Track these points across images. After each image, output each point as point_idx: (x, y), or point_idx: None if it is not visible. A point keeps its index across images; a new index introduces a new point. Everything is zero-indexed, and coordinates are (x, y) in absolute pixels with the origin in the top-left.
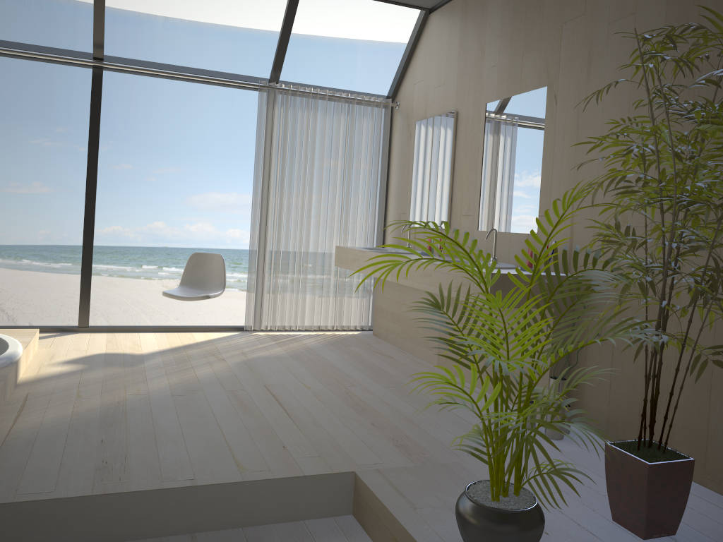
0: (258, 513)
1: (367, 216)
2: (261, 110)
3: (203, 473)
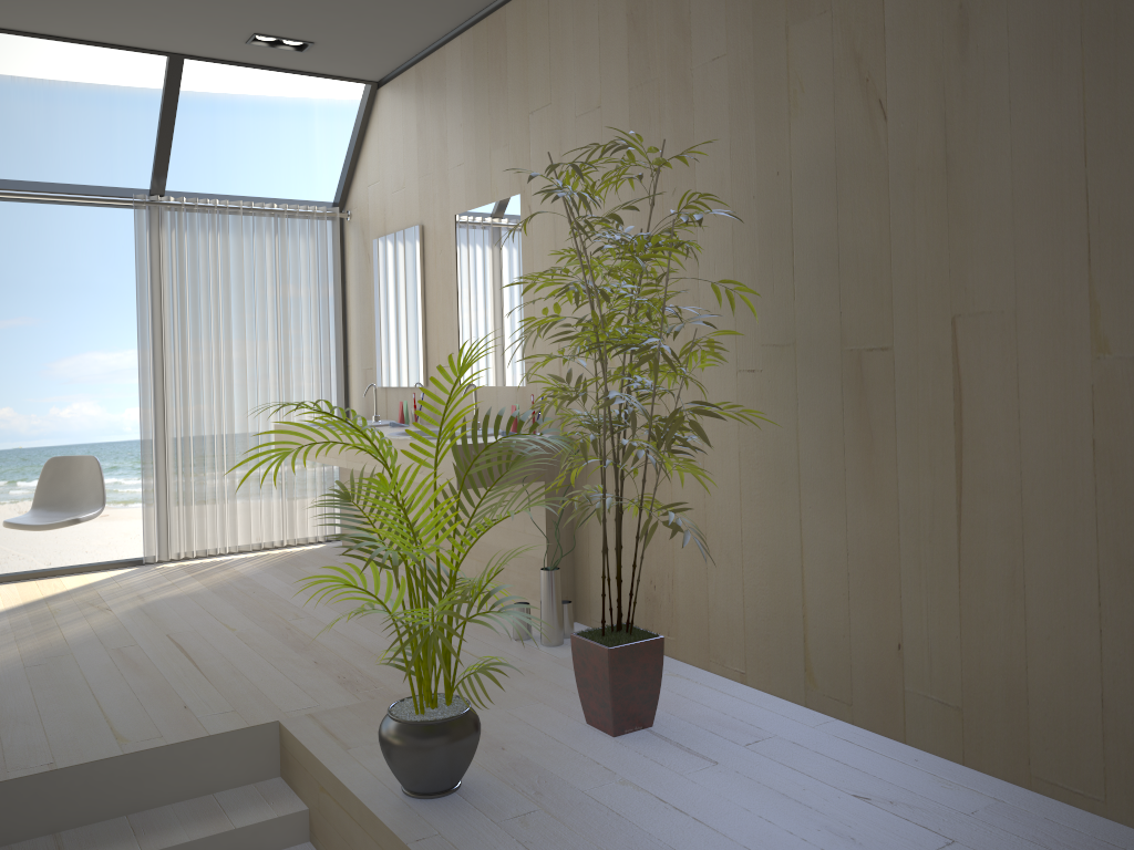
0: (148, 793)
1: (319, 377)
2: (141, 237)
3: (67, 754)
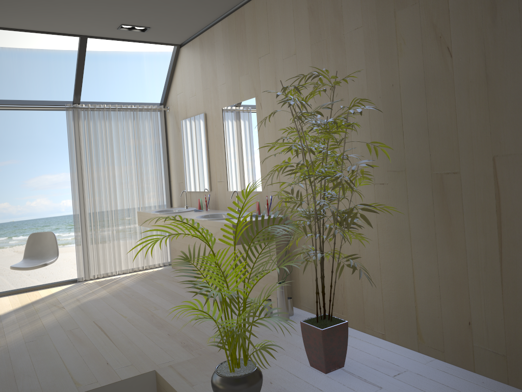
0: None
1: (157, 187)
2: (69, 124)
3: None
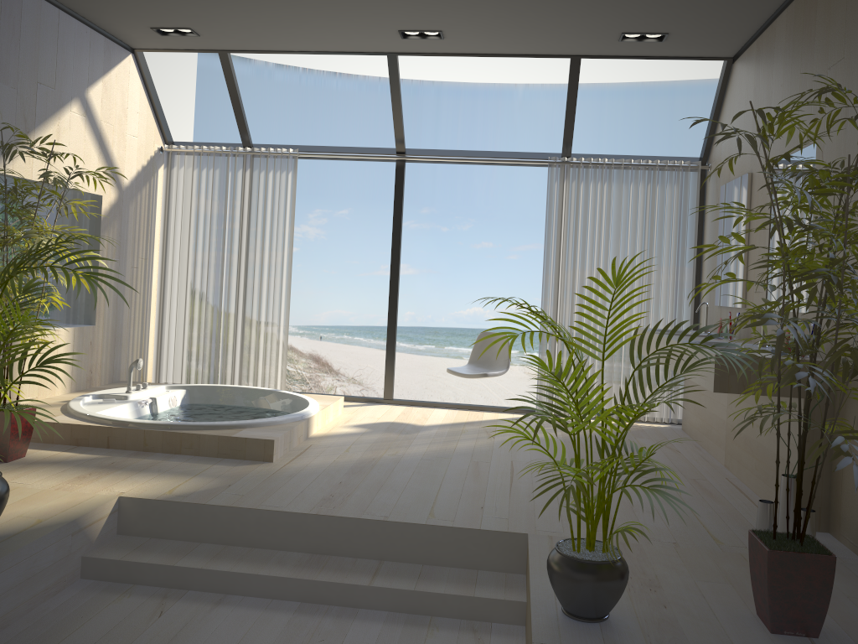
0: (436, 554)
1: (673, 294)
2: (551, 186)
3: (397, 514)
